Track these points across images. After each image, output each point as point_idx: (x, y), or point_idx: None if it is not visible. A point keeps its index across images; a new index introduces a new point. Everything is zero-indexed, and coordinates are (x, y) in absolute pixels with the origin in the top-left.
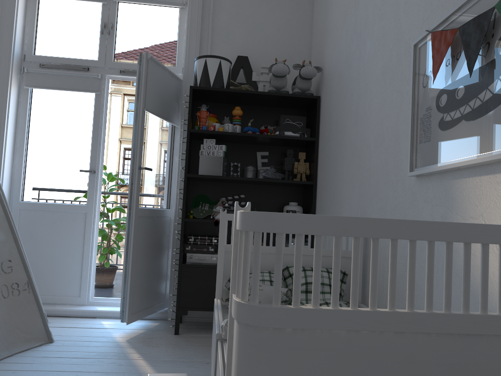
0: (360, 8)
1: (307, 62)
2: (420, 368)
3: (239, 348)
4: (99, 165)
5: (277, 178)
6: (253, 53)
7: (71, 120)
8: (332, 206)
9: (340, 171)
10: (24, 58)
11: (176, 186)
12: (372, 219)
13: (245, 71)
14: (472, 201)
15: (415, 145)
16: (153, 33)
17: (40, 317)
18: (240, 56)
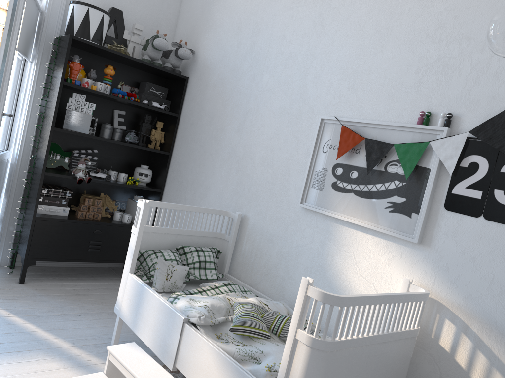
0: (260, 38)
1: (172, 31)
2: (369, 358)
3: (310, 360)
4: None
5: (136, 142)
6: (124, 5)
7: None
8: (195, 185)
9: (211, 160)
10: None
11: (22, 128)
12: (372, 296)
13: (118, 26)
14: (348, 242)
15: (309, 188)
16: None
17: None
18: (116, 9)
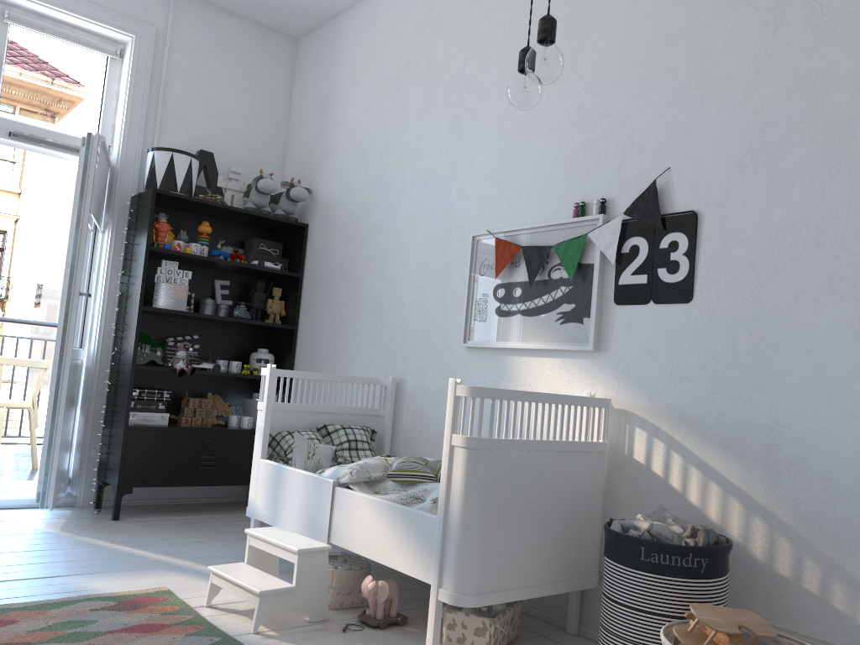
0: (391, 158)
1: (279, 170)
2: (543, 469)
3: (469, 462)
4: None
5: (248, 318)
6: (215, 146)
7: None
8: (333, 359)
9: (350, 322)
10: None
11: (98, 317)
12: (530, 392)
13: (209, 172)
14: (523, 373)
15: (470, 322)
16: (66, 84)
17: None
18: (204, 151)
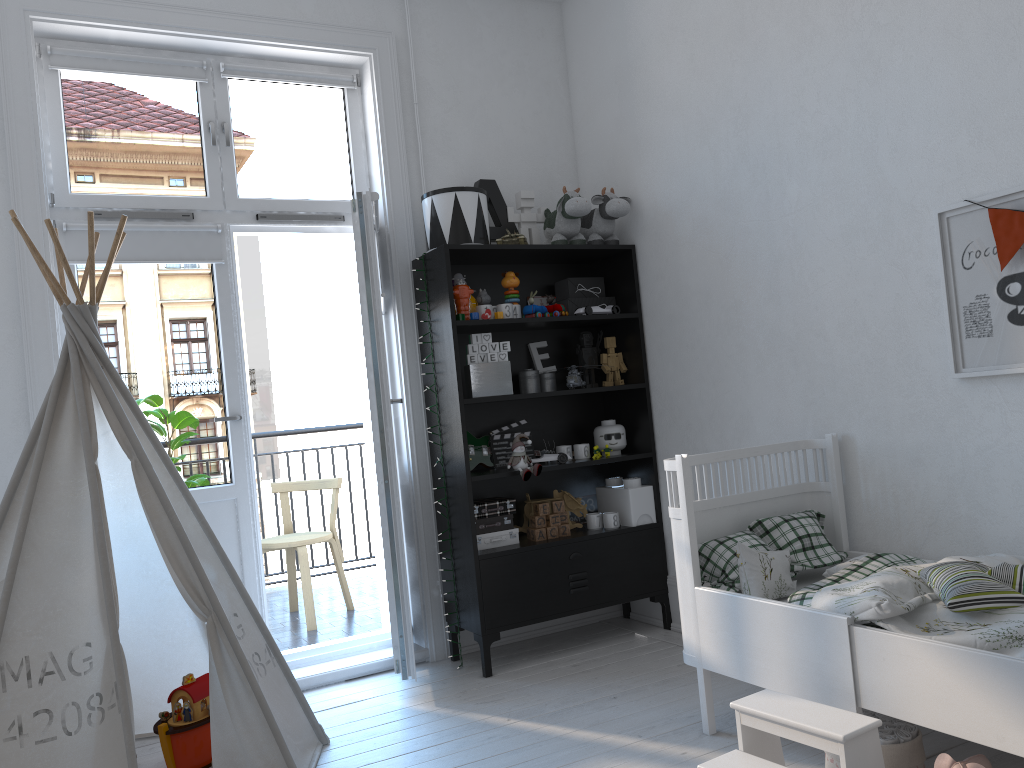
0: (755, 128)
1: (573, 182)
2: None
3: None
4: (244, 404)
5: (583, 384)
6: (492, 170)
7: (174, 322)
8: (717, 420)
9: (735, 366)
10: (52, 201)
11: (404, 422)
12: None
13: (495, 206)
14: None
15: (962, 340)
16: (305, 138)
17: (300, 703)
18: (485, 180)
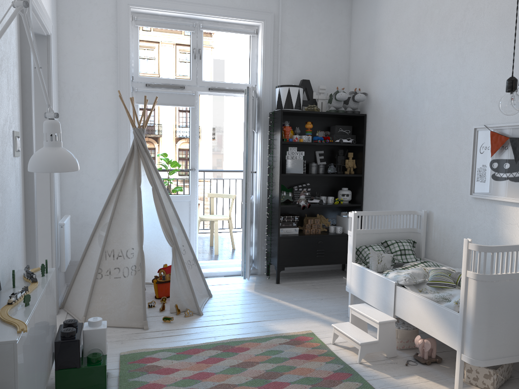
0: (417, 74)
1: (346, 81)
2: None
3: (477, 288)
4: (196, 164)
5: (335, 172)
6: (309, 74)
7: (173, 129)
8: (386, 196)
9: (396, 174)
10: (132, 79)
11: (259, 178)
12: (517, 245)
13: (308, 91)
14: (511, 217)
15: (474, 182)
16: (231, 56)
17: (203, 281)
18: (304, 80)
